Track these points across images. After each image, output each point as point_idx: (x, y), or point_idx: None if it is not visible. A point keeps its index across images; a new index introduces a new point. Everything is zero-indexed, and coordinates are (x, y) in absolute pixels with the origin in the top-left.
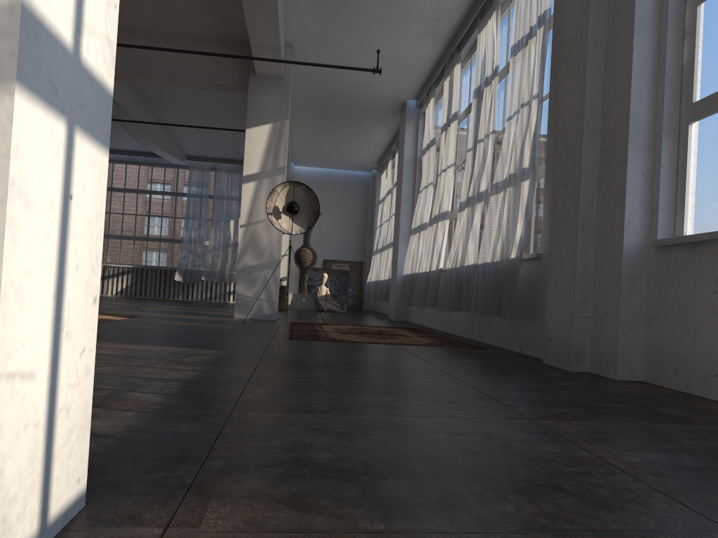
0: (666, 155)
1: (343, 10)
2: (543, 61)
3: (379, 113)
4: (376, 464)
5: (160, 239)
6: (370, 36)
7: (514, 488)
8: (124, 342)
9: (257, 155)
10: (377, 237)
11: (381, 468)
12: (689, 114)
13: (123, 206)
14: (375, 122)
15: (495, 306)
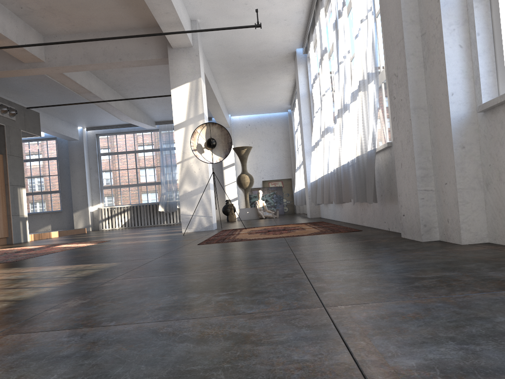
0: (480, 22)
1: None
2: None
3: (278, 63)
4: None
5: (146, 183)
6: (251, 0)
7: None
8: (48, 265)
9: (182, 108)
10: (297, 158)
11: None
12: None
13: (117, 164)
14: (278, 72)
15: (362, 194)
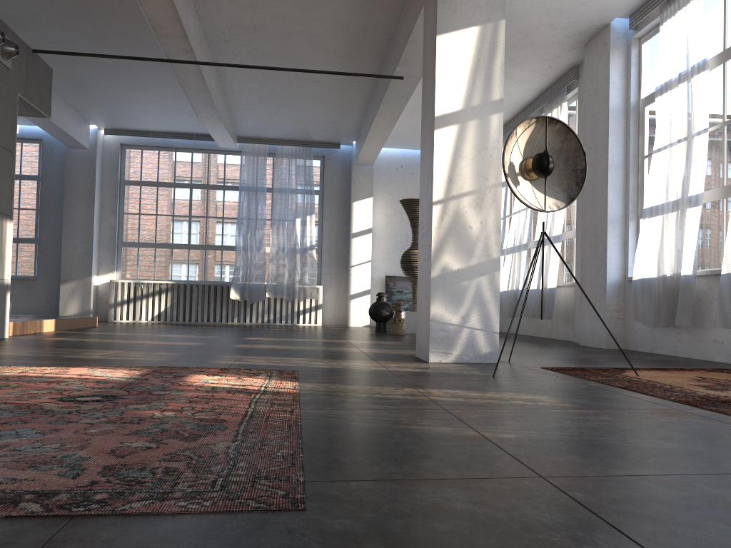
0: None
1: None
2: None
3: (552, 47)
4: None
5: (205, 246)
6: None
7: None
8: None
9: (457, 81)
10: None
11: None
12: None
13: (156, 204)
14: (533, 67)
15: None
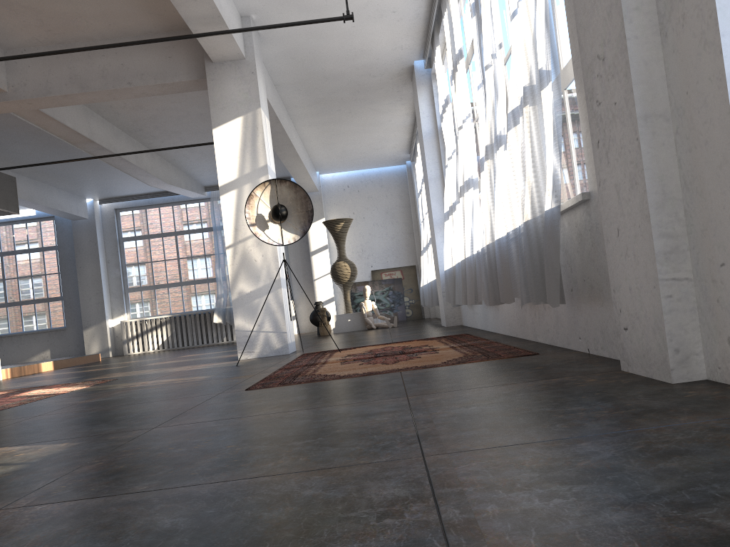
0: None
1: None
2: None
3: (387, 87)
4: None
5: (193, 281)
6: None
7: None
8: None
9: (231, 158)
10: (422, 234)
11: None
12: None
13: (149, 253)
14: (387, 101)
15: (537, 288)
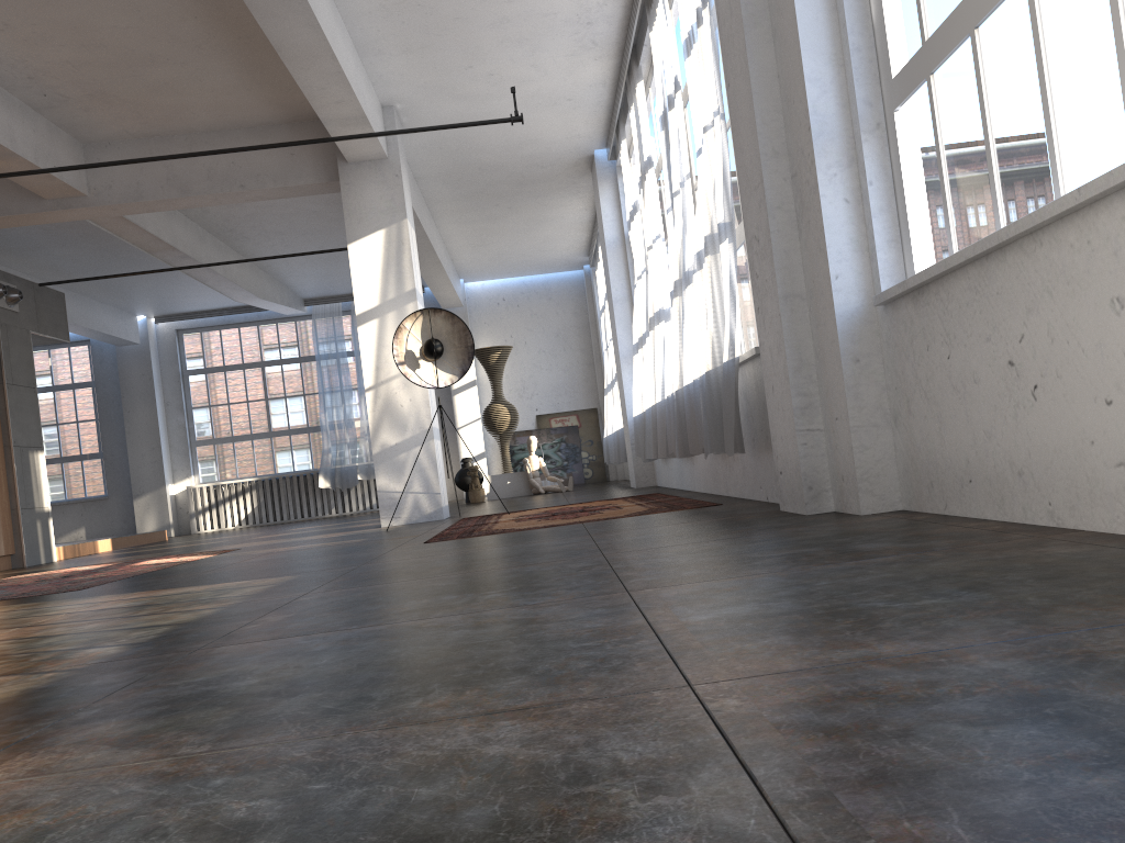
0: (873, 164)
1: (447, 39)
2: (716, 57)
3: (560, 178)
4: (306, 681)
5: (288, 431)
6: (501, 68)
7: (459, 680)
8: (164, 588)
9: (371, 281)
10: (606, 367)
11: (307, 684)
12: (892, 97)
13: (226, 392)
14: (559, 194)
15: (717, 438)
